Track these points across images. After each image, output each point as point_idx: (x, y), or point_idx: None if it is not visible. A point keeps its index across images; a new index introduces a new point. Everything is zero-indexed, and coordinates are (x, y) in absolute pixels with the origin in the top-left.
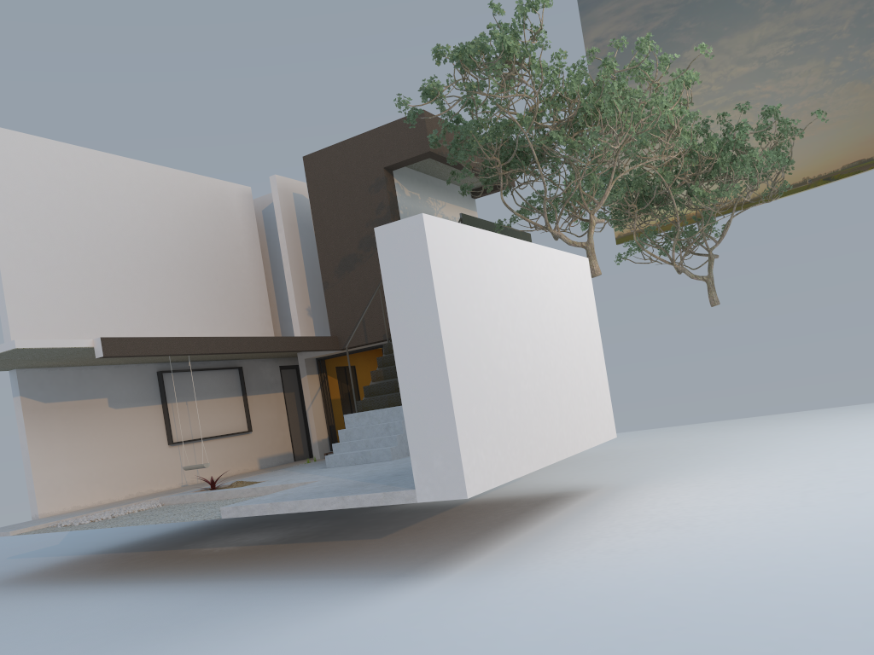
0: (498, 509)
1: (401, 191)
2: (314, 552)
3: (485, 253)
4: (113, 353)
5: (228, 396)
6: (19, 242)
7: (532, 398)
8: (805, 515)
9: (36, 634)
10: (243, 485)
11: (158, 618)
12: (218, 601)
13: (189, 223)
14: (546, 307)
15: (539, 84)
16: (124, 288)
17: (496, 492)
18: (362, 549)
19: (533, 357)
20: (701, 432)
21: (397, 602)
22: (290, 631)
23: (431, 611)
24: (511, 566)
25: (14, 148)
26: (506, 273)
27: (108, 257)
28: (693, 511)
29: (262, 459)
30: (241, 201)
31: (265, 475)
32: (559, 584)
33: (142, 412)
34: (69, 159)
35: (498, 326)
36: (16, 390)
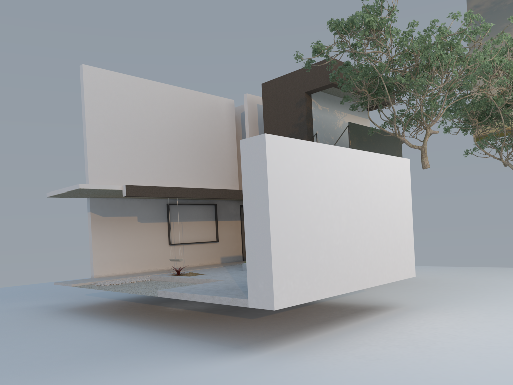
0: (331, 311)
1: (315, 106)
2: (214, 321)
3: (315, 157)
4: (132, 194)
5: (206, 220)
6: (98, 129)
7: (341, 249)
8: (506, 355)
9: (52, 345)
10: (192, 275)
11: (107, 348)
12: (141, 344)
13: (194, 120)
14: (364, 191)
15: (397, 43)
16: (153, 156)
17: (342, 298)
18: (237, 325)
19: (346, 223)
20: (502, 275)
21: (219, 366)
22: (153, 373)
23: (230, 377)
24: (299, 355)
25: (100, 78)
26: (332, 170)
27: (146, 138)
28: (439, 336)
29: (223, 257)
30: (227, 108)
31: (212, 269)
32: (311, 375)
33: (156, 225)
34: (129, 83)
35: (318, 203)
36: (89, 208)
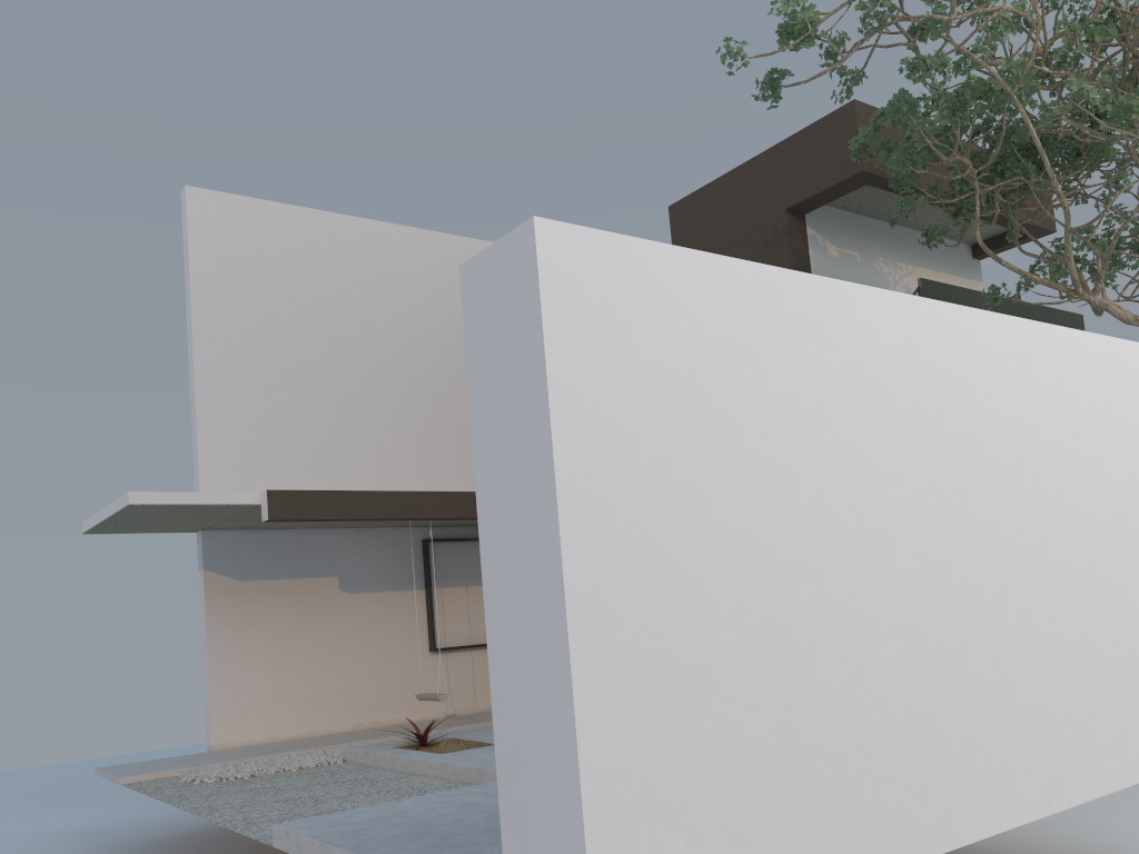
0: None
1: (820, 248)
2: None
3: (772, 323)
4: (287, 515)
5: None
6: (227, 350)
7: (904, 681)
8: None
9: None
10: (454, 749)
11: None
12: None
13: None
14: (985, 454)
15: None
16: (382, 415)
17: None
18: None
19: (920, 578)
20: None
21: None
22: None
23: None
24: None
25: (236, 219)
26: (847, 372)
27: (362, 369)
28: None
29: None
30: None
31: None
32: None
33: (393, 600)
34: (316, 231)
35: (795, 501)
36: (200, 560)
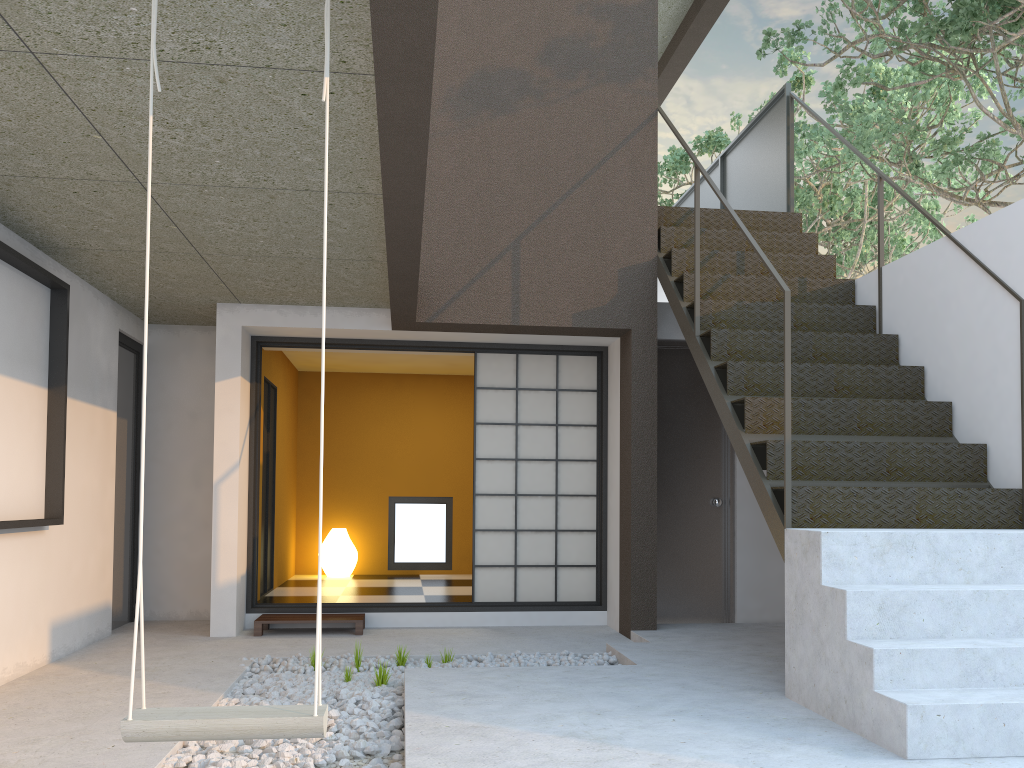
0: None
1: None
2: None
3: None
4: None
5: (16, 374)
6: None
7: None
8: None
9: None
10: None
11: None
12: None
13: None
14: None
15: None
16: None
17: None
18: None
19: None
20: None
21: None
22: None
23: None
24: None
25: None
26: None
27: None
28: None
29: (58, 625)
30: None
31: None
32: None
33: None
34: None
35: None
36: None
